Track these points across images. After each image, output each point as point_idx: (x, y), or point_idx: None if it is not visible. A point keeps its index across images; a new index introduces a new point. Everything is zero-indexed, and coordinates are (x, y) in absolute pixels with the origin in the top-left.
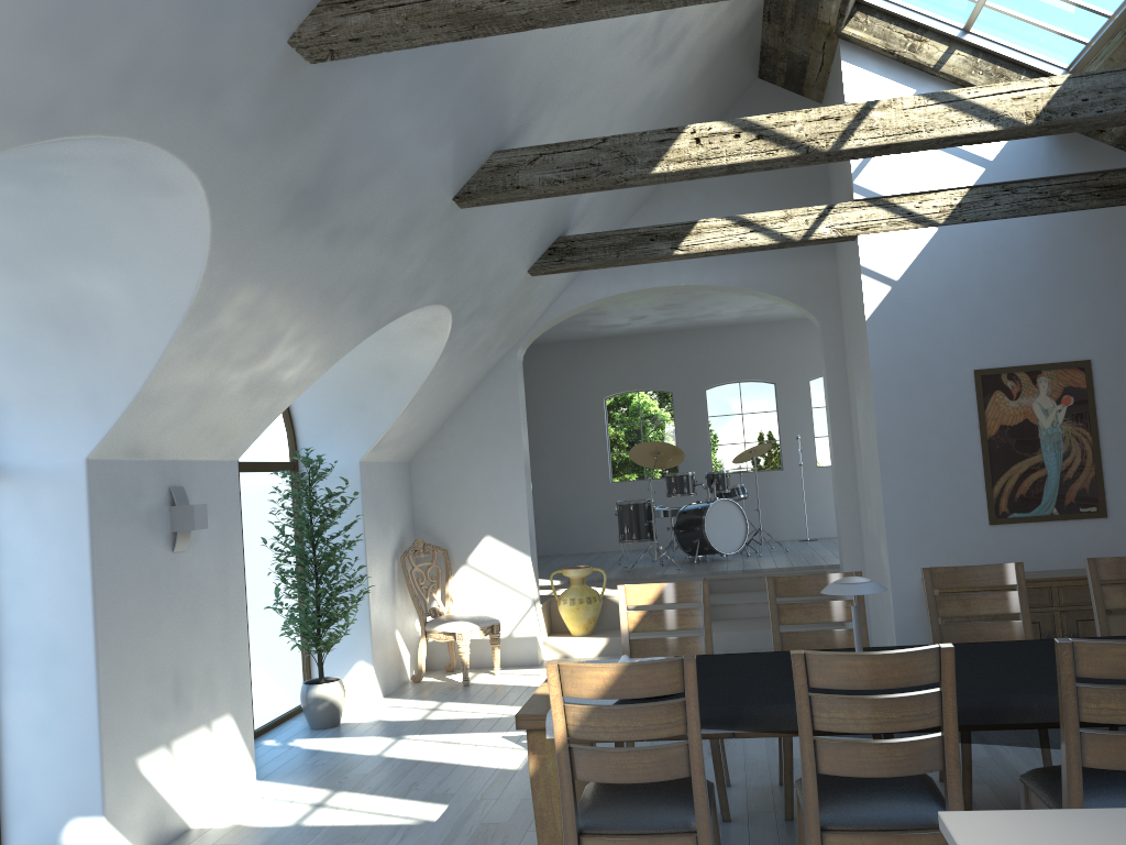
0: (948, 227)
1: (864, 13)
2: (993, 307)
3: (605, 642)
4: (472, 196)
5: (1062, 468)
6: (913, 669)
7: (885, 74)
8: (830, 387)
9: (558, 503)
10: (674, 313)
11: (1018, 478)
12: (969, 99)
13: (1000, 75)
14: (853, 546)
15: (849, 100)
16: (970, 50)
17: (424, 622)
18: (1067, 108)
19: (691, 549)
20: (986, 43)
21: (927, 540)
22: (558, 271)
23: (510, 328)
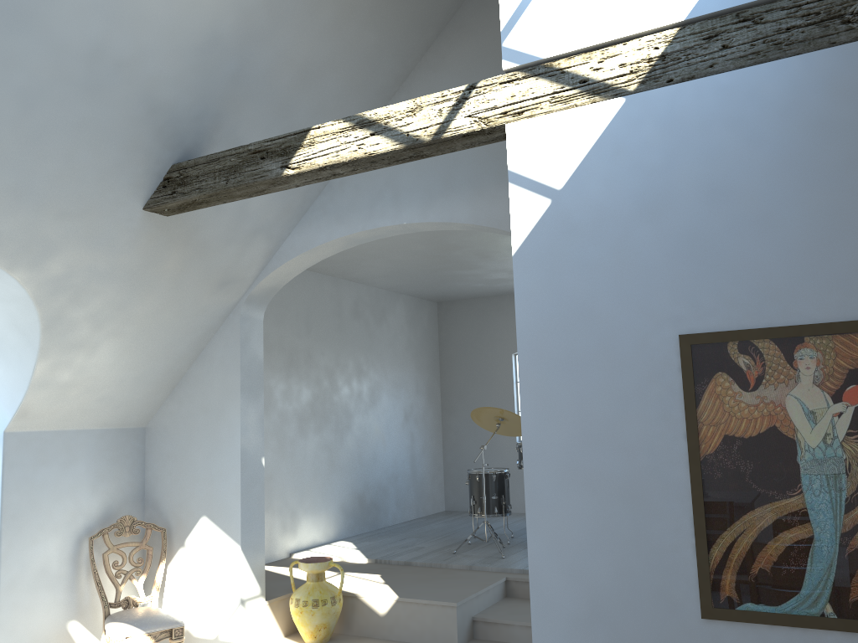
0: (642, 94)
1: None
2: (716, 224)
3: None
4: None
5: (846, 526)
6: None
7: None
8: None
9: (466, 459)
10: None
11: (758, 536)
12: None
13: None
14: None
15: None
16: None
17: (106, 615)
18: None
19: None
20: None
21: (595, 629)
22: (181, 207)
23: (198, 280)
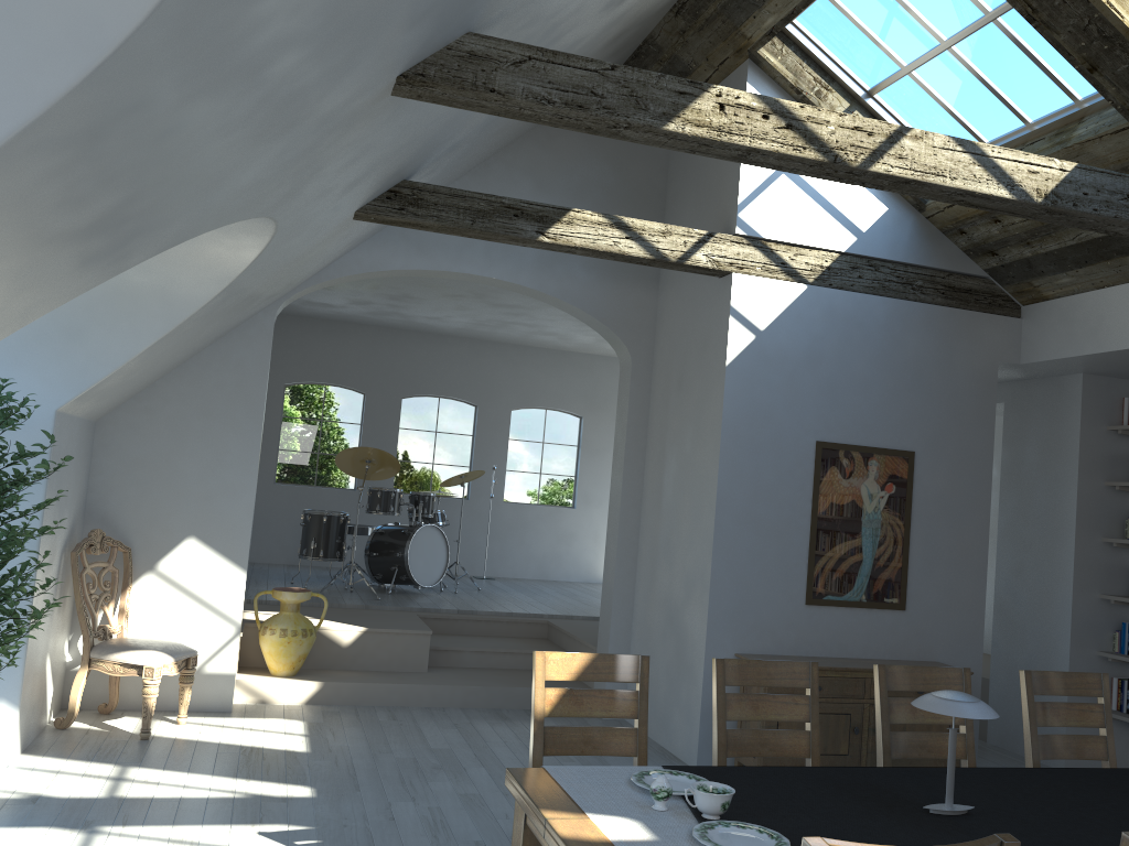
0: (816, 288)
1: (781, 41)
2: (842, 380)
3: (317, 686)
4: (427, 81)
5: (876, 555)
6: None
7: None
8: (630, 428)
9: None
10: (404, 307)
11: (838, 559)
12: (991, 157)
13: None
14: (624, 604)
15: None
16: (868, 115)
17: (91, 646)
18: (1070, 197)
19: (382, 576)
20: (885, 113)
21: (746, 614)
22: (391, 221)
23: (291, 277)
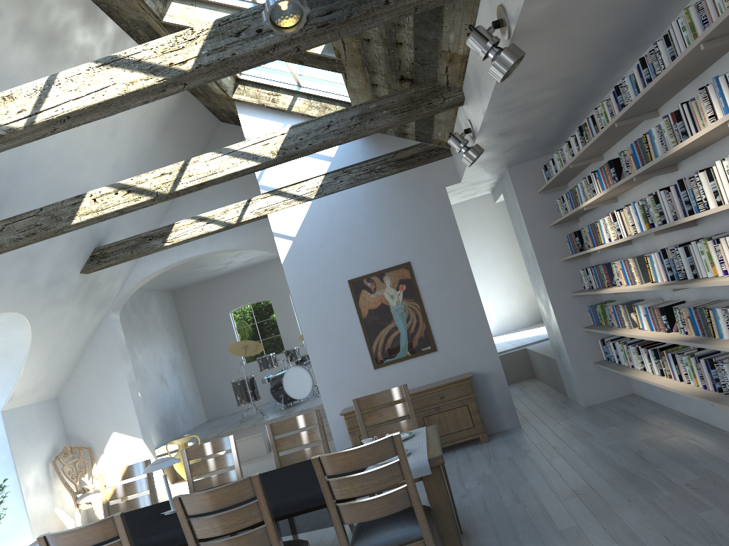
0: (317, 199)
1: (243, 85)
2: (351, 241)
3: None
4: None
5: (407, 327)
6: (100, 532)
7: (264, 117)
8: None
9: (214, 384)
10: (248, 256)
11: (385, 338)
12: (240, 149)
13: (325, 107)
14: None
15: (247, 136)
16: (305, 96)
17: (76, 498)
18: (292, 145)
19: (282, 400)
20: (312, 91)
21: (342, 386)
22: (101, 268)
23: (93, 304)
